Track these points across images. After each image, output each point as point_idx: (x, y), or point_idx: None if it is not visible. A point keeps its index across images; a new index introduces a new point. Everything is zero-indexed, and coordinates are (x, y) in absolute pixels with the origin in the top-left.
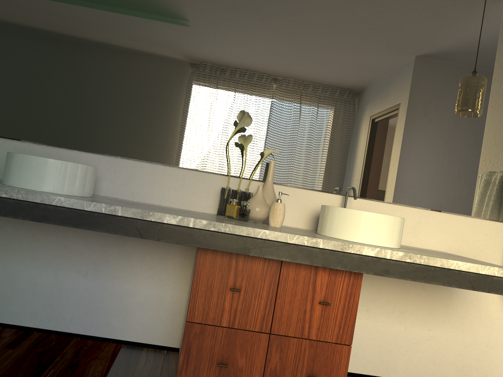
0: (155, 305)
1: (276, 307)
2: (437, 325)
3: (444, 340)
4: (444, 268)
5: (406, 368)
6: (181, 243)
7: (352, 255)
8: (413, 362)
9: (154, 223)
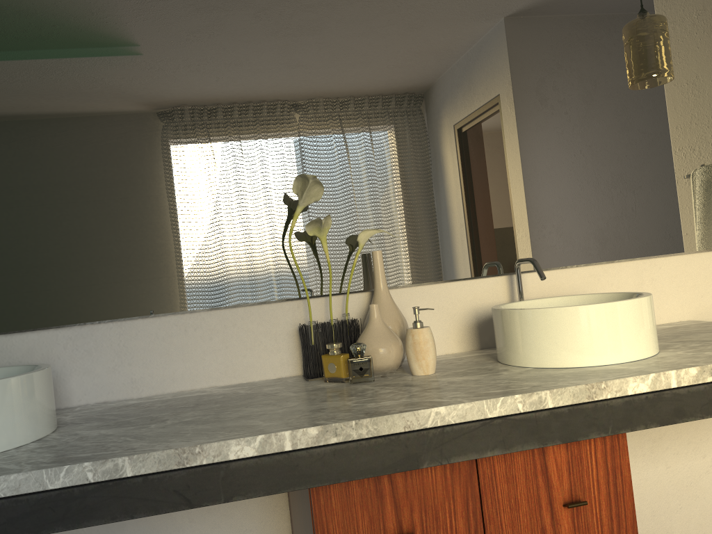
0: None
1: None
2: None
3: None
4: None
5: (688, 533)
6: (279, 490)
7: (610, 402)
8: (694, 518)
9: (210, 468)
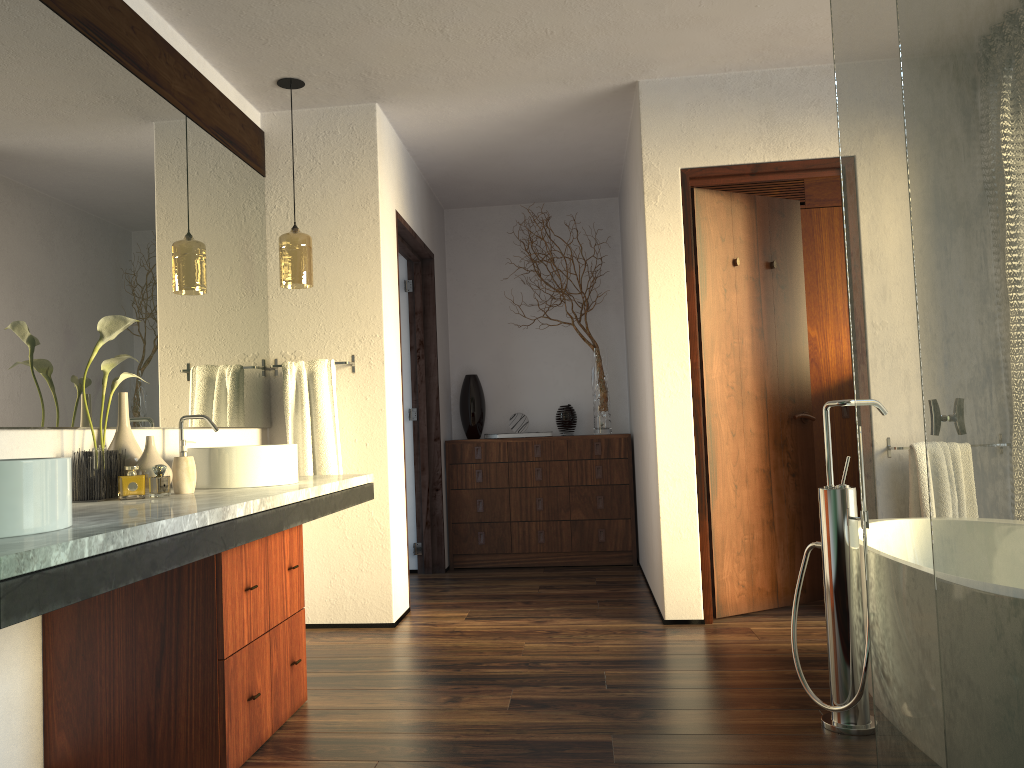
0: (4, 714)
1: (269, 592)
2: None
3: None
4: (350, 488)
5: None
6: (249, 540)
7: (322, 497)
8: None
9: (231, 522)
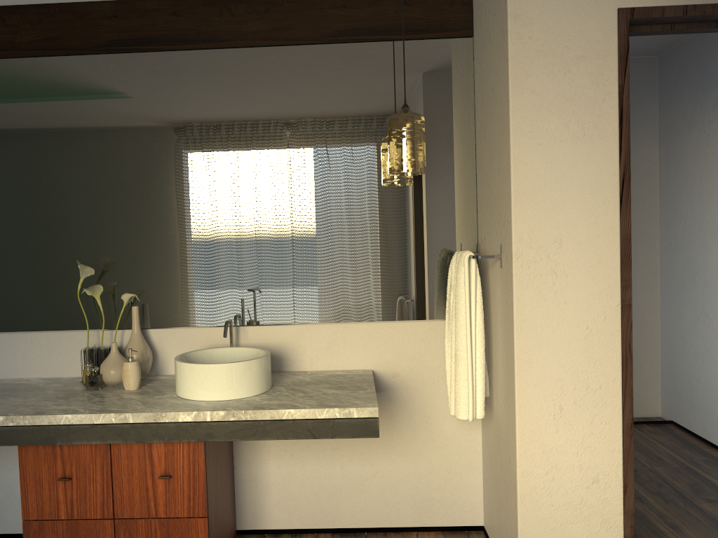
0: None
1: (114, 489)
2: (381, 457)
3: (393, 474)
4: (277, 420)
5: (353, 514)
6: None
7: (168, 424)
8: (359, 505)
9: None
